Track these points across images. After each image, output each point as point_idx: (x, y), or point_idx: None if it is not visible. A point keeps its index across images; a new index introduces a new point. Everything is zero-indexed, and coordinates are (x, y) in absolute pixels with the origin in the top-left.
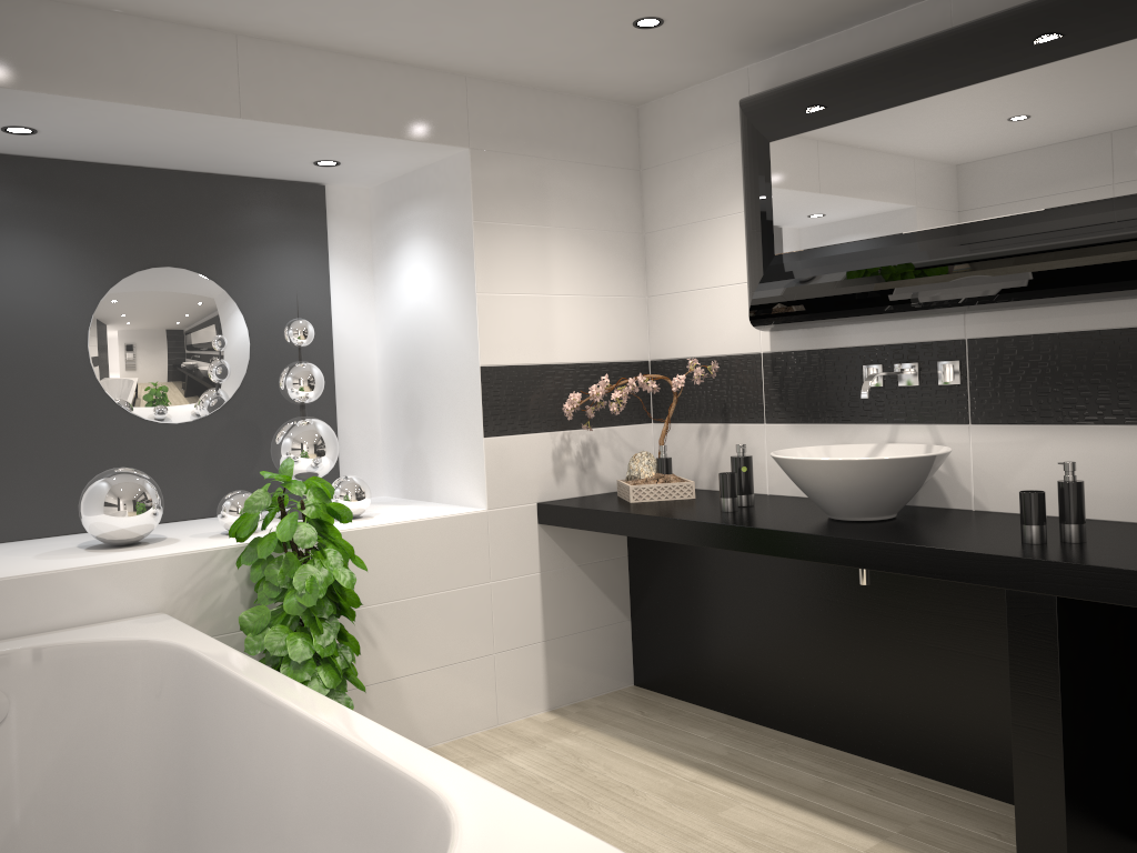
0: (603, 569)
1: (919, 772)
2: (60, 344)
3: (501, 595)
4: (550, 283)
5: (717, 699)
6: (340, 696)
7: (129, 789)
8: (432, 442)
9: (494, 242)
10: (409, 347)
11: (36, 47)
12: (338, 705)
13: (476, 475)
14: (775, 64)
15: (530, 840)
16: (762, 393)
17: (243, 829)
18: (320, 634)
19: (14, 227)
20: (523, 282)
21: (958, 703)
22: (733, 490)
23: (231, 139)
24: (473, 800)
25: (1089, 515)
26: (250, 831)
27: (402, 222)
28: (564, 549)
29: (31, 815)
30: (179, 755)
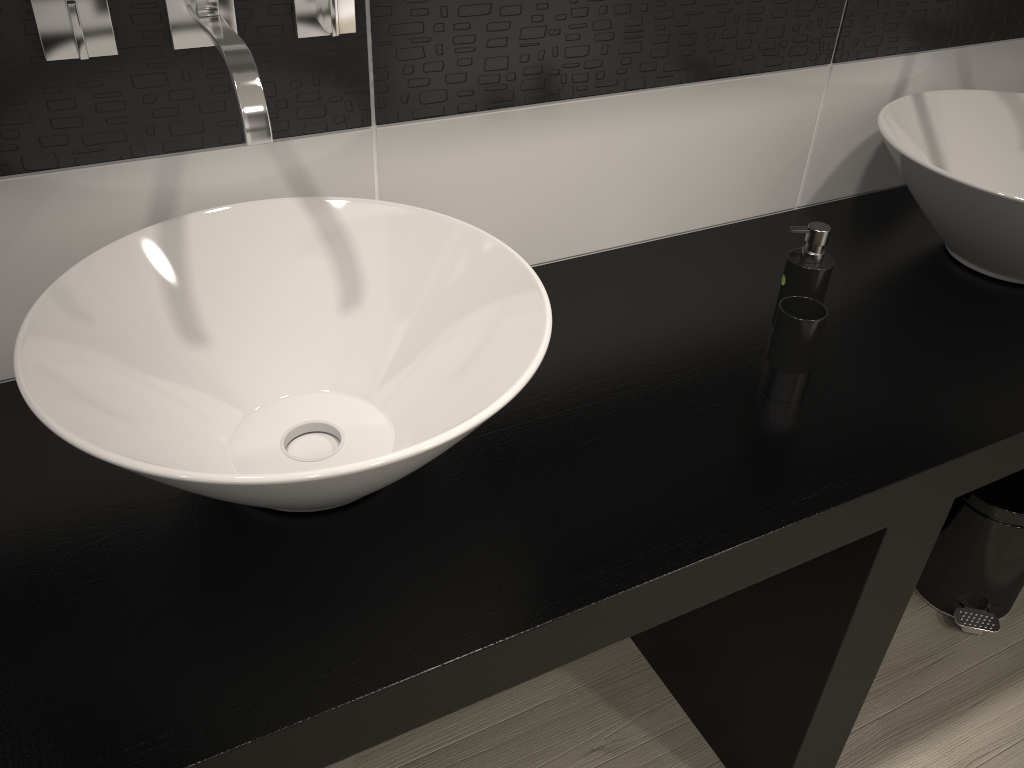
0: None
1: None
2: None
3: None
4: None
5: None
6: None
7: None
8: None
9: None
10: None
11: None
12: None
13: None
14: None
15: None
16: None
17: None
18: None
19: None
20: None
21: None
22: None
23: None
24: None
25: (582, 249)
26: None
27: None
28: None
29: None
30: None
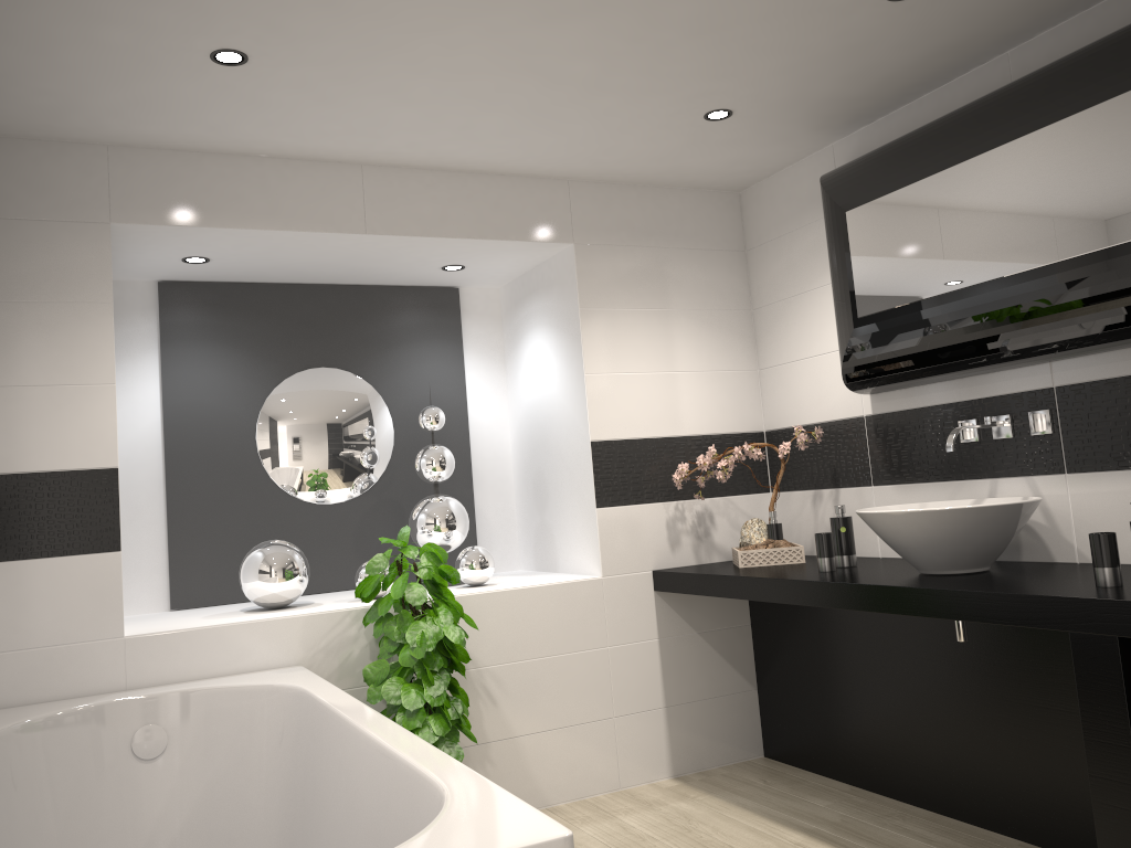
0: (725, 637)
1: (1040, 843)
2: (233, 437)
3: (619, 660)
4: (657, 361)
5: (841, 768)
6: (451, 745)
7: (262, 818)
8: (556, 516)
9: (600, 326)
10: (534, 428)
11: (199, 191)
12: (401, 728)
13: (592, 544)
14: (856, 139)
15: (496, 819)
16: (867, 456)
17: (334, 845)
18: (431, 686)
19: (197, 340)
20: (630, 362)
21: (1071, 767)
22: (829, 549)
23: (364, 253)
24: (468, 792)
25: None
26: (338, 846)
27: (525, 315)
28: (682, 616)
29: (183, 838)
30: (298, 787)
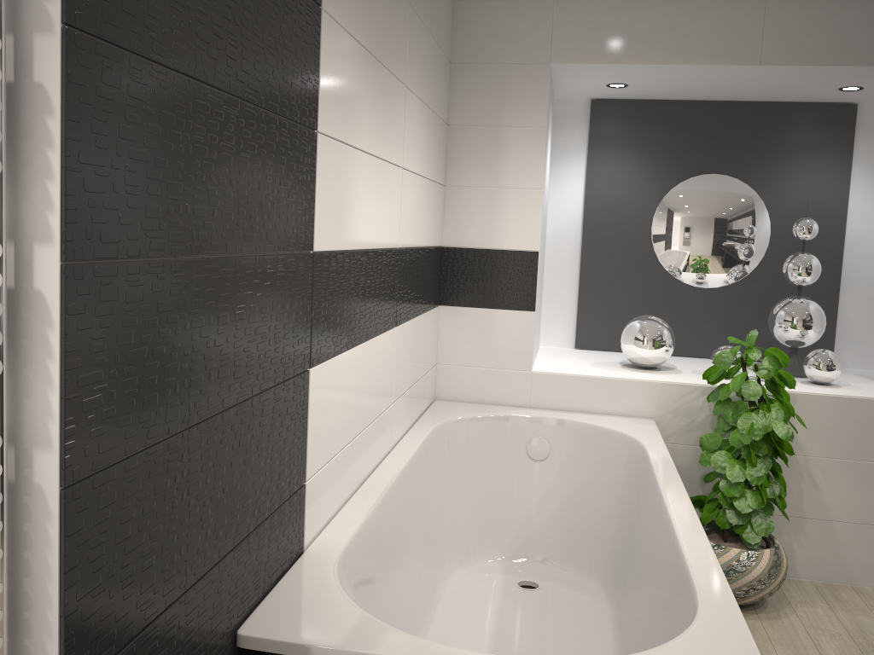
0: None
1: None
2: (633, 226)
3: None
4: None
5: None
6: (764, 517)
7: (605, 525)
8: None
9: None
10: None
11: (619, 33)
12: (696, 520)
13: None
14: None
15: None
16: None
17: (640, 577)
18: (753, 467)
19: (615, 147)
20: None
21: None
22: None
23: (760, 79)
24: (716, 619)
25: None
26: (641, 580)
27: None
28: None
29: (553, 519)
30: (630, 515)
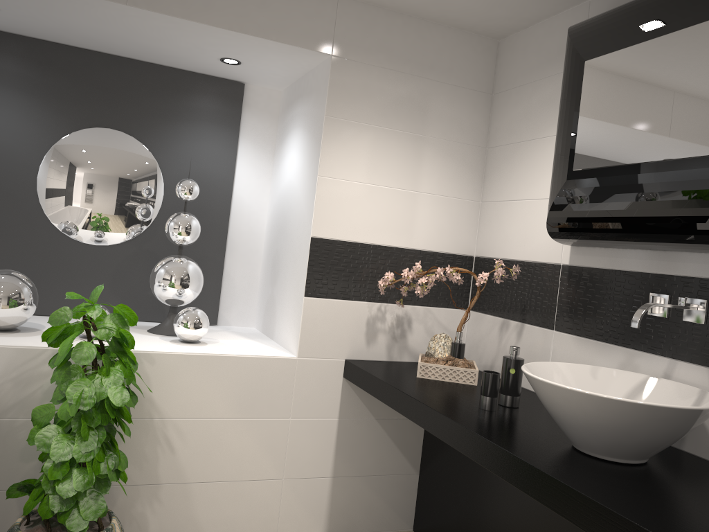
0: (399, 426)
1: None
2: (16, 173)
3: (298, 431)
4: (389, 177)
5: None
6: (96, 497)
7: None
8: (280, 293)
9: (342, 136)
10: (281, 215)
11: None
12: None
13: (296, 327)
14: None
15: None
16: (555, 302)
17: None
18: (83, 441)
19: None
20: (363, 173)
21: None
22: (493, 390)
23: (139, 28)
24: None
25: None
26: None
27: (292, 117)
28: (365, 402)
29: None
30: None
